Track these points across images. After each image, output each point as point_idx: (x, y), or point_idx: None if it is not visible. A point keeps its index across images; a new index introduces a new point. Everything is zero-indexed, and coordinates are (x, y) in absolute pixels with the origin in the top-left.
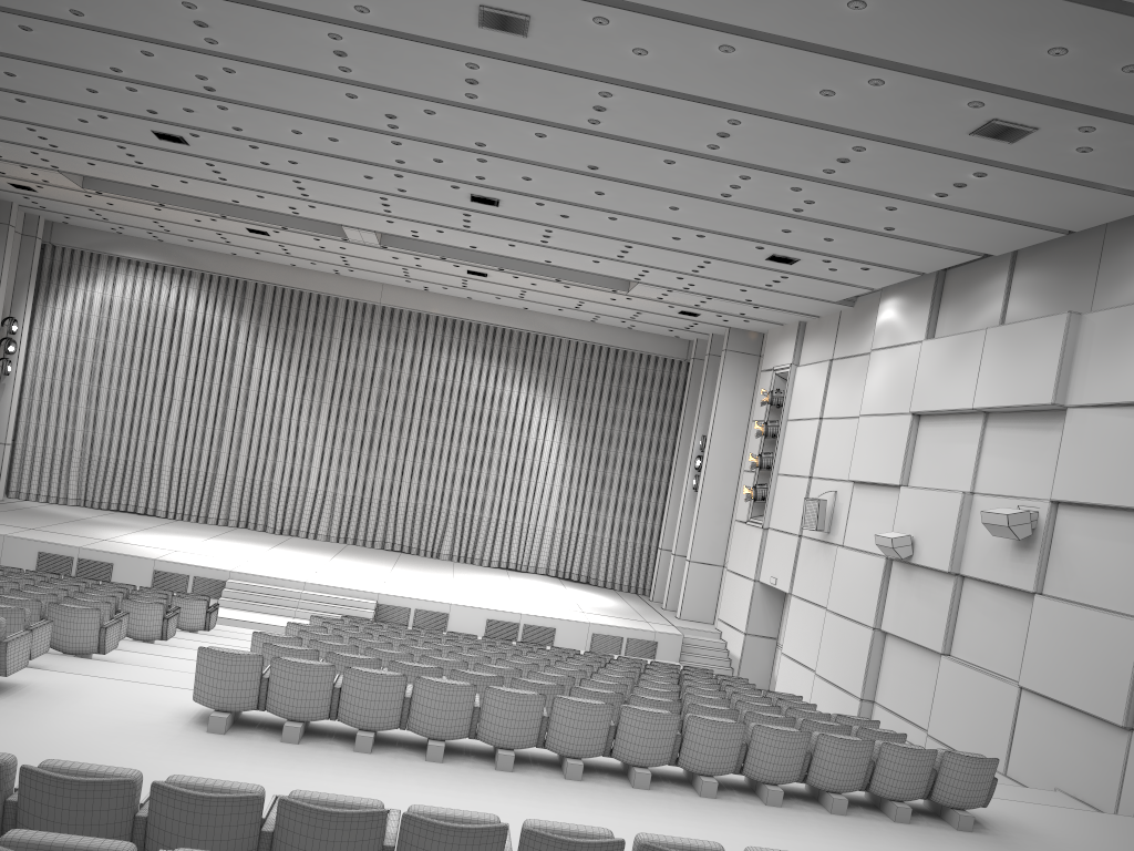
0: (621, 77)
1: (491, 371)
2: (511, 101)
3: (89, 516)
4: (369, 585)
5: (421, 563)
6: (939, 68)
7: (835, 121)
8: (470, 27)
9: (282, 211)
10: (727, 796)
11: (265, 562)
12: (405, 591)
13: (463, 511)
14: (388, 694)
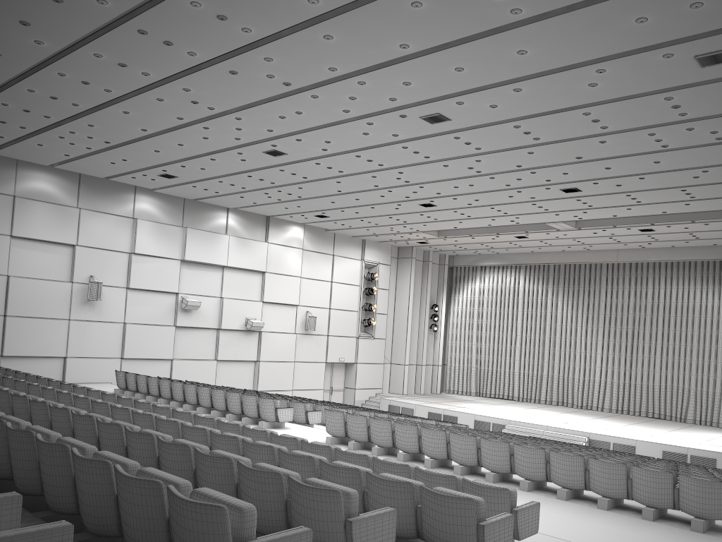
0: (507, 117)
1: (708, 291)
2: (493, 144)
3: (473, 399)
4: (590, 429)
5: (663, 423)
6: (610, 52)
7: (626, 93)
8: (430, 125)
9: (511, 223)
10: (539, 492)
11: (540, 418)
12: (613, 433)
13: (699, 389)
14: (383, 429)
